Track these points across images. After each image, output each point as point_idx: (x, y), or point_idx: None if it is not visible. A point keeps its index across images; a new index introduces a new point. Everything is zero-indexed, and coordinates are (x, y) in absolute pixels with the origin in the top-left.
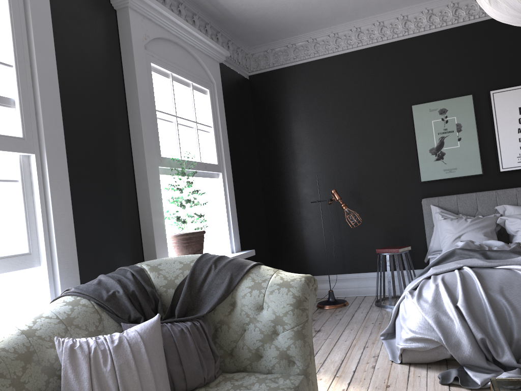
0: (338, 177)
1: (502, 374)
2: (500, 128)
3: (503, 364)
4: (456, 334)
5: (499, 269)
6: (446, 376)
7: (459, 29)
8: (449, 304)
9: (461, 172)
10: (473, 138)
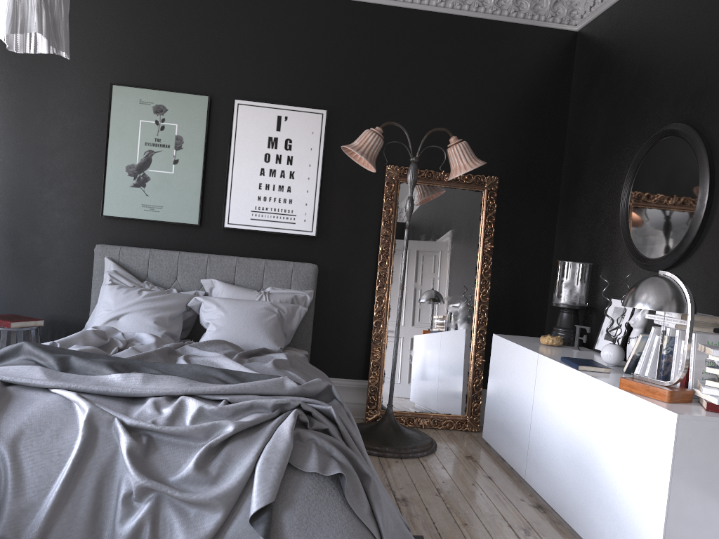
0: None
1: None
2: (238, 160)
3: None
4: None
5: (54, 395)
6: None
7: None
8: None
9: (168, 215)
10: (197, 165)
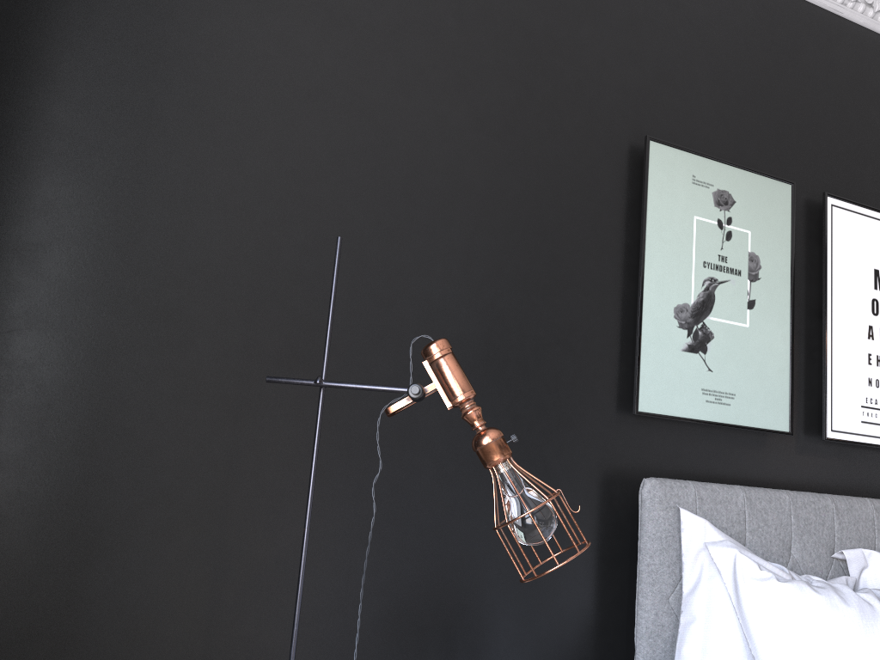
0: (340, 305)
1: None
2: (837, 308)
3: None
4: None
5: None
6: None
7: None
8: None
9: (744, 413)
10: (782, 314)
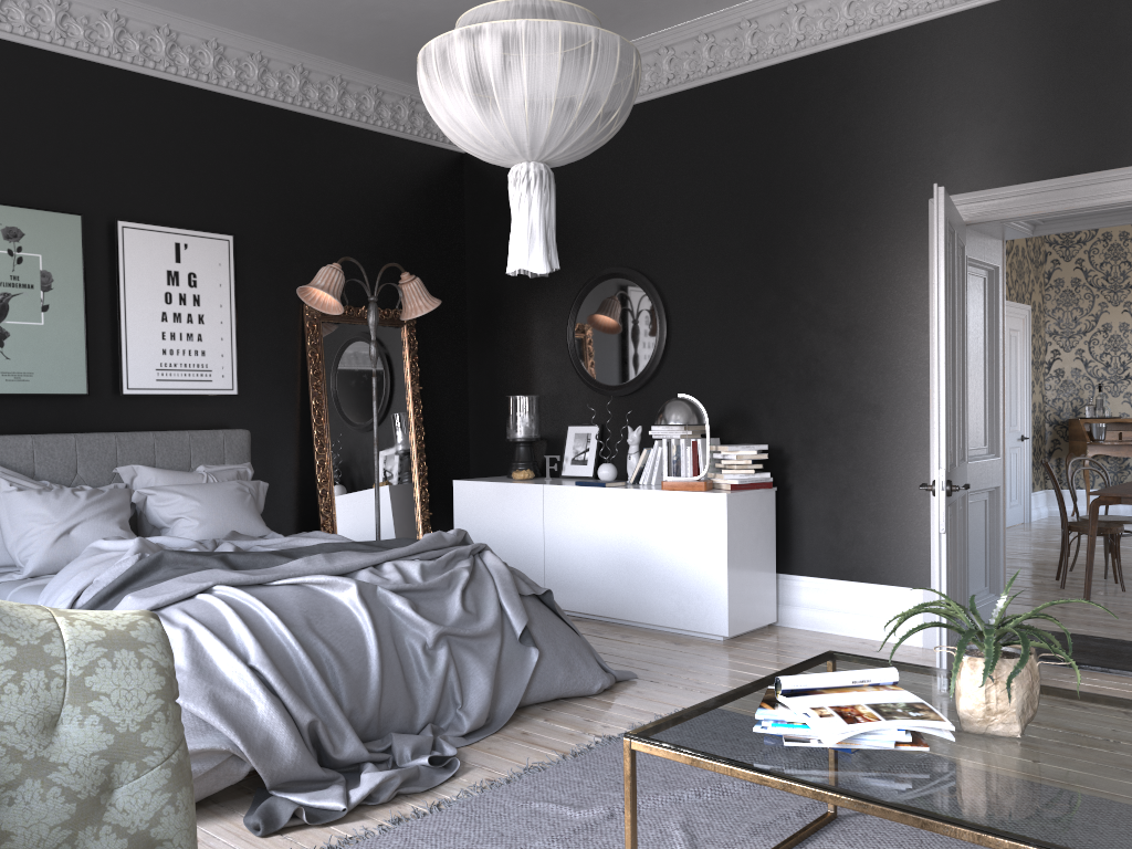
0: None
1: (372, 777)
2: (131, 303)
3: (341, 763)
4: (260, 726)
5: (280, 586)
6: (269, 816)
7: (65, 61)
8: (234, 666)
9: (43, 385)
10: (77, 312)
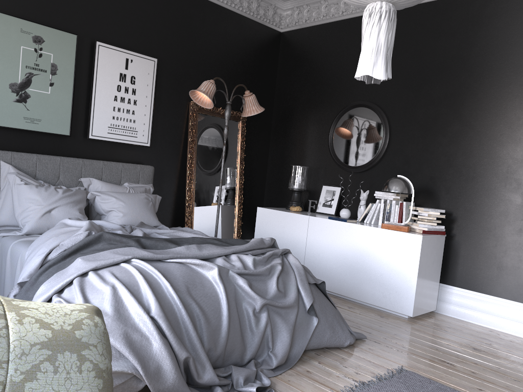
0: None
1: None
2: (98, 88)
3: (201, 384)
4: (154, 358)
5: (171, 263)
6: None
7: None
8: (141, 315)
9: (46, 127)
10: (69, 89)
